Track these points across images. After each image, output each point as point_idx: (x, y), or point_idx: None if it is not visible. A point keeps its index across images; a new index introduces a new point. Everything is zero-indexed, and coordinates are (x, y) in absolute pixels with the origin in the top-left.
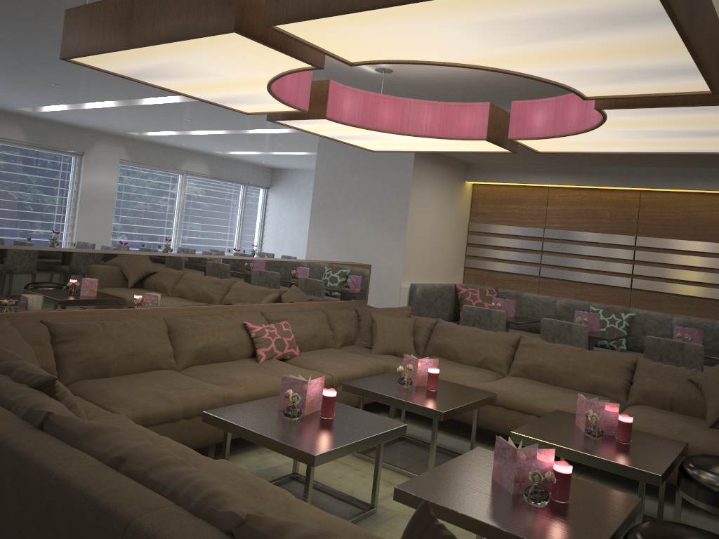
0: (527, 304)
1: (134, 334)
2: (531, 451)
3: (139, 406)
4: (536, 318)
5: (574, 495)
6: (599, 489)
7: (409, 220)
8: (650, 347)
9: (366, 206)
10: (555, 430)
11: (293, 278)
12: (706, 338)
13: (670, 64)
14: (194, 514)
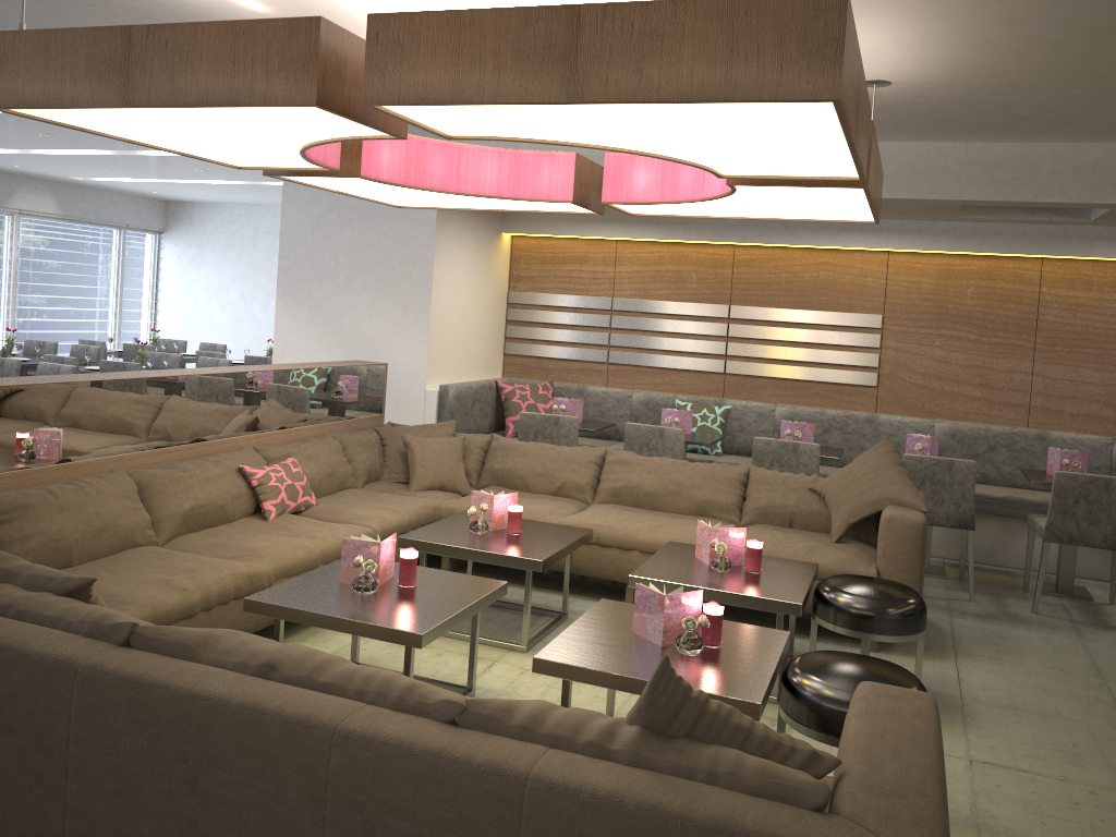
0: (594, 401)
1: (97, 501)
2: (679, 596)
3: (145, 601)
4: (607, 420)
5: (723, 637)
6: (746, 628)
7: (433, 295)
8: (759, 450)
9: (367, 276)
10: (676, 567)
11: (288, 393)
12: (814, 431)
13: (826, 158)
14: (397, 710)
